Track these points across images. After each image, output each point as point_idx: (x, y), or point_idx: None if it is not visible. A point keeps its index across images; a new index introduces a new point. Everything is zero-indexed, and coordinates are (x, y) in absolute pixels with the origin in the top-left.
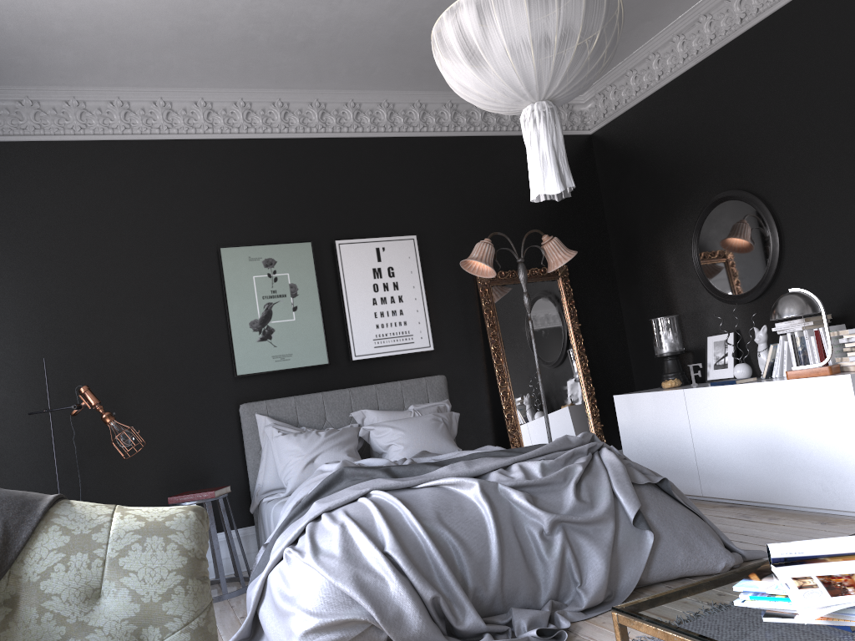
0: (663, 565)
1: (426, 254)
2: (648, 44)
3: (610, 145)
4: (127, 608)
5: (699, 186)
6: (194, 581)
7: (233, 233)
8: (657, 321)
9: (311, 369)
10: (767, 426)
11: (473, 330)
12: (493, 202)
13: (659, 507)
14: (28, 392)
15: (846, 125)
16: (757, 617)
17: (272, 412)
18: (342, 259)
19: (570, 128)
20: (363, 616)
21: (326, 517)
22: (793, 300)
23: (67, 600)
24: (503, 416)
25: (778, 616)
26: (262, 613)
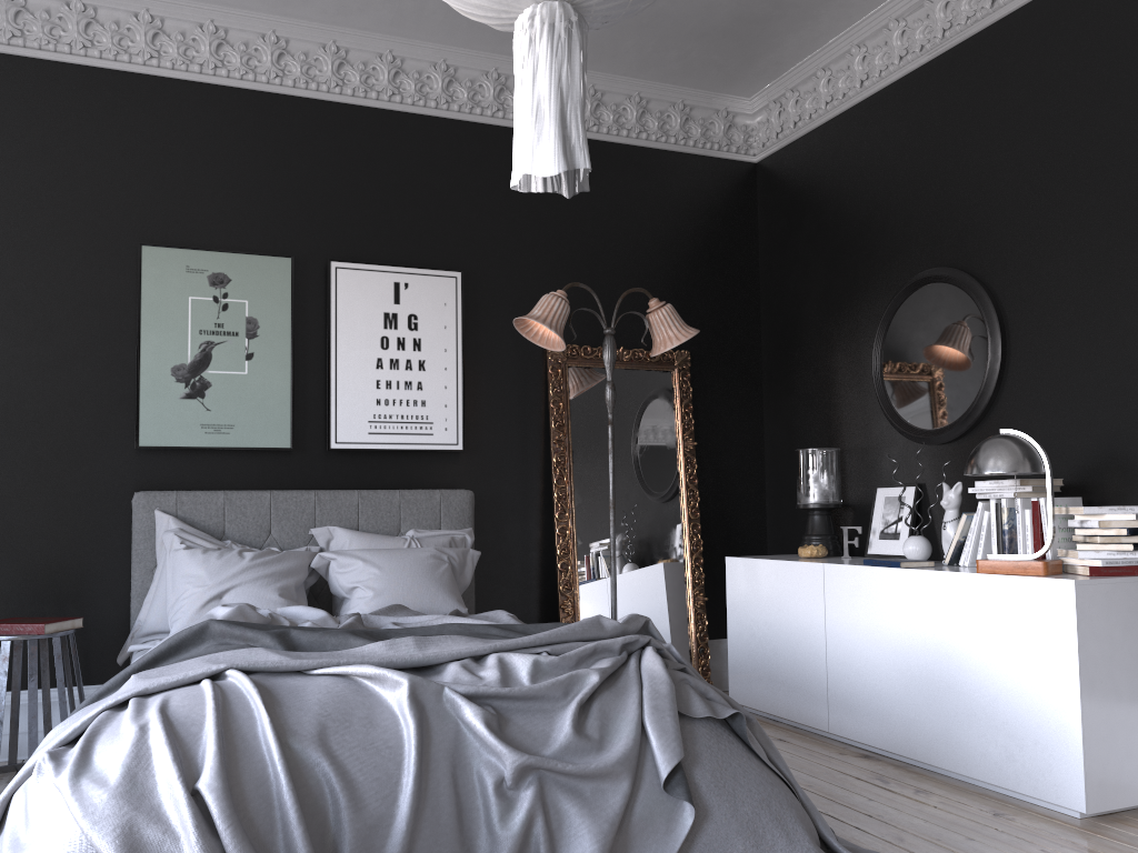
0: None
1: (473, 303)
2: (852, 30)
3: (781, 182)
4: None
5: (897, 256)
6: None
7: (168, 226)
8: (806, 454)
9: (263, 453)
10: (937, 642)
11: (529, 428)
12: (591, 241)
13: (718, 761)
14: None
15: (1129, 182)
16: None
17: (184, 511)
18: (338, 292)
19: (726, 149)
20: None
21: (130, 707)
22: (1004, 448)
23: None
24: (557, 564)
25: None
26: None
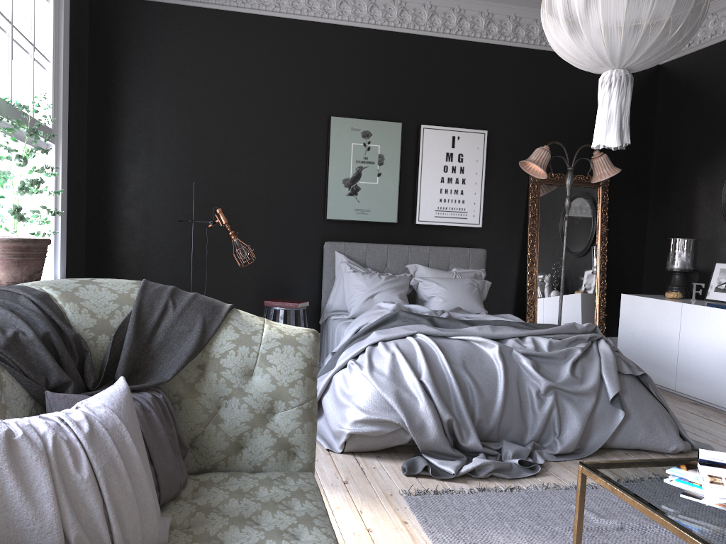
0: (626, 437)
1: (492, 147)
2: None
3: (675, 78)
4: (268, 386)
5: None
6: (309, 379)
7: (342, 105)
8: (675, 241)
9: (383, 224)
10: None
11: (516, 217)
12: (559, 112)
13: (634, 394)
14: (177, 203)
15: None
16: (678, 493)
17: (347, 252)
18: (423, 141)
19: None
20: (397, 420)
21: (381, 345)
22: None
23: (234, 373)
24: (525, 290)
25: (691, 496)
26: (325, 400)
